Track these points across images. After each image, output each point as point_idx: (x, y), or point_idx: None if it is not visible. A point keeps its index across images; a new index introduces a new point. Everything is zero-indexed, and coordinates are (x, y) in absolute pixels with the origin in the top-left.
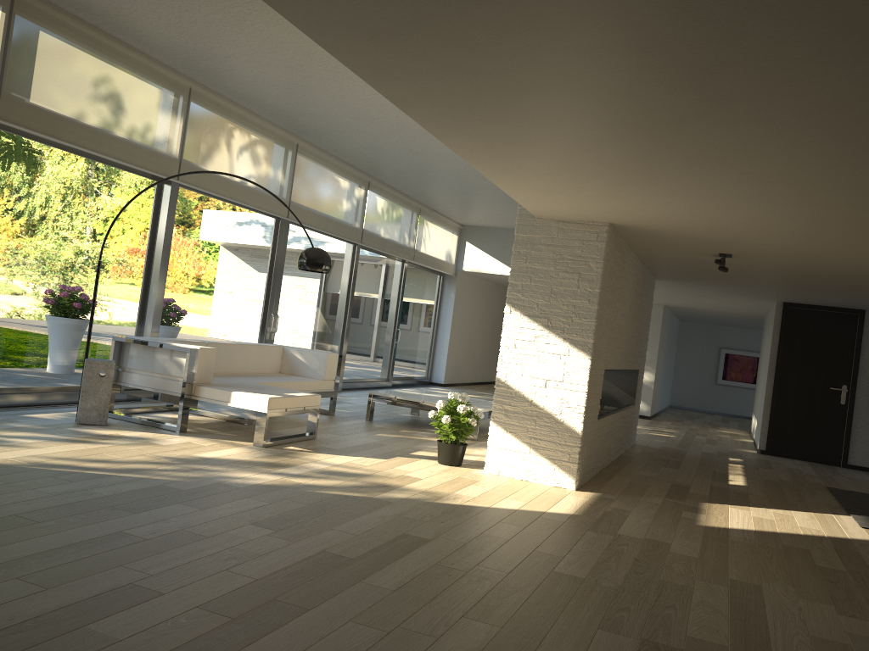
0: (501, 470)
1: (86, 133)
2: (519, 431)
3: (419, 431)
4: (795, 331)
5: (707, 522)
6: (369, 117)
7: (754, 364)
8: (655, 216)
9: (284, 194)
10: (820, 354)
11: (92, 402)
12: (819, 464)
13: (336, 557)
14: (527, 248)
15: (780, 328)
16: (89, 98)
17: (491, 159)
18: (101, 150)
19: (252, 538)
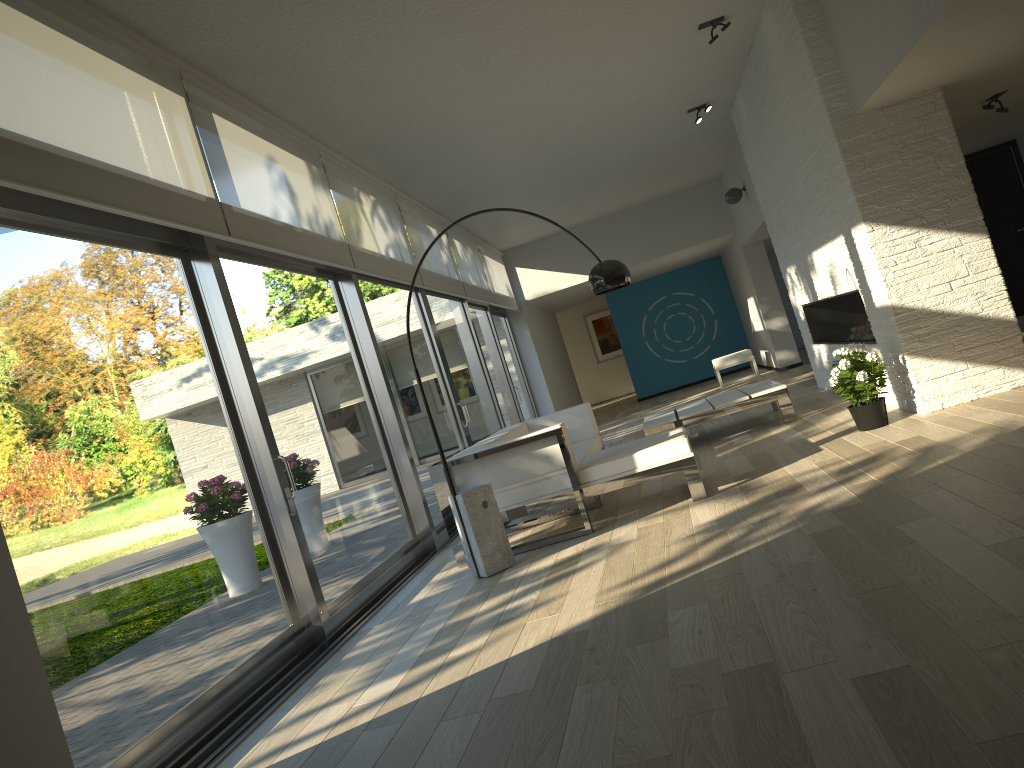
0: (944, 402)
1: (286, 233)
2: (944, 350)
3: (729, 441)
4: None
5: None
6: (515, 115)
7: None
8: (1022, 46)
9: (411, 259)
10: (991, 202)
11: (490, 543)
12: None
13: None
14: (859, 153)
15: None
16: (272, 188)
17: (976, 4)
18: (302, 251)
19: None
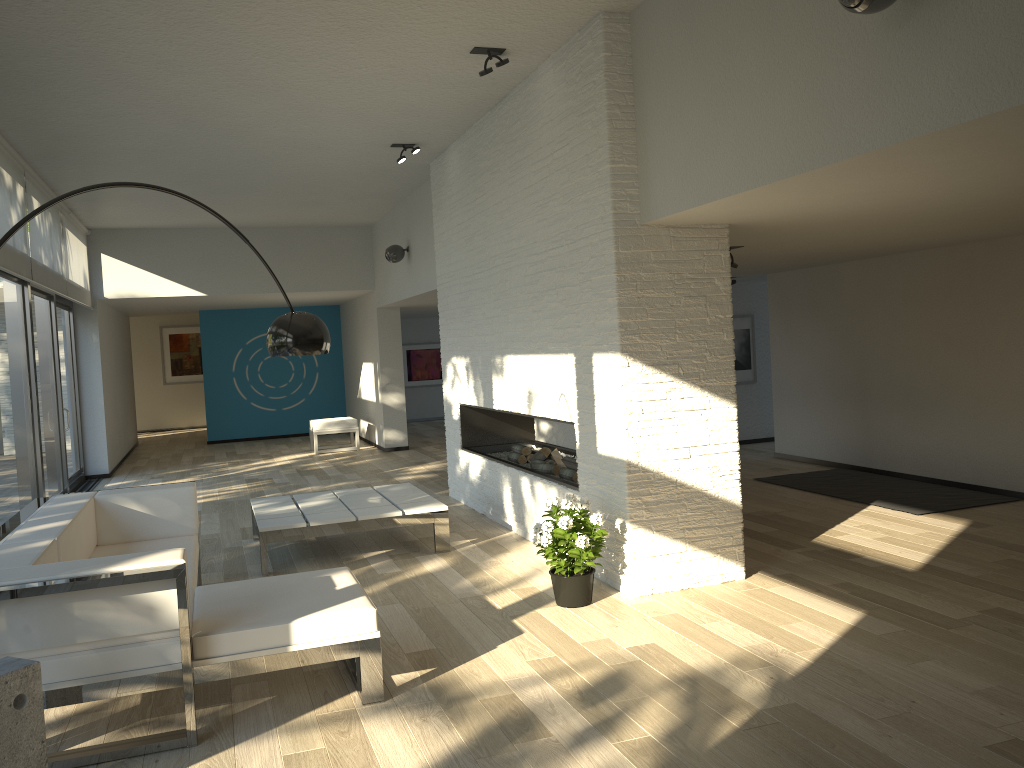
0: (655, 586)
1: None
2: (668, 525)
3: (367, 565)
4: None
5: (901, 564)
6: (194, 63)
7: (438, 357)
8: (826, 213)
9: None
10: None
11: None
12: None
13: None
14: (635, 270)
15: None
16: None
17: (908, 153)
18: None
19: None
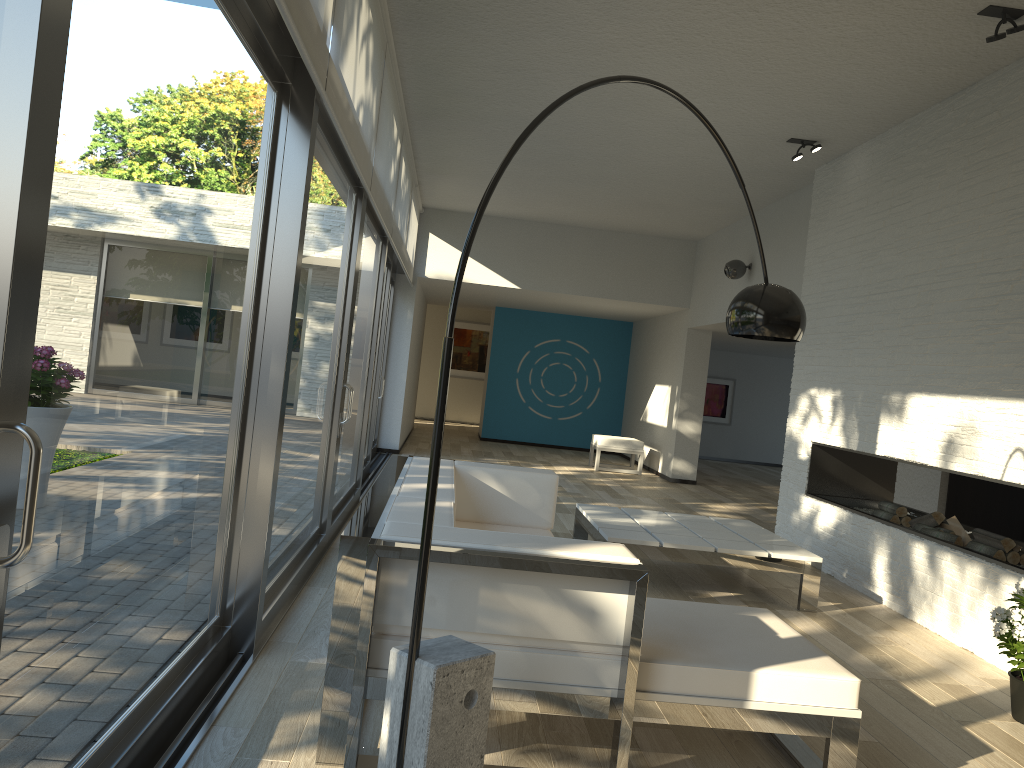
0: None
1: None
2: None
3: None
4: None
5: None
6: (642, 5)
7: (721, 394)
8: None
9: (372, 145)
10: None
11: None
12: None
13: None
14: None
15: None
16: None
17: None
18: None
19: None
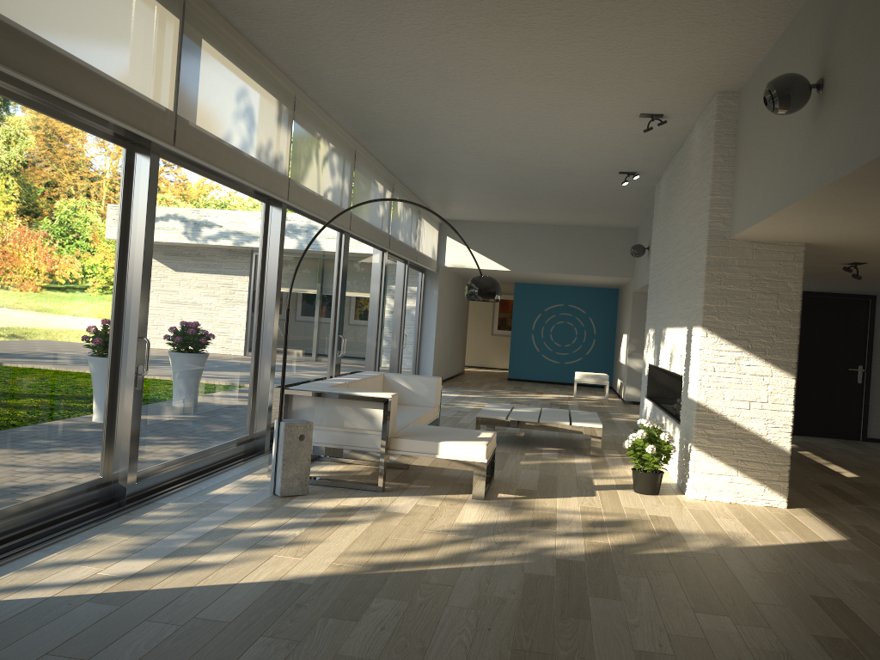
0: (708, 495)
1: (232, 156)
2: (724, 454)
3: (540, 452)
4: (814, 317)
5: None
6: (470, 125)
7: None
8: (877, 239)
9: (348, 205)
10: (837, 338)
11: (293, 470)
12: (842, 439)
13: (835, 640)
14: (720, 270)
15: (801, 316)
16: (234, 115)
17: (834, 201)
18: (241, 174)
19: (736, 632)
